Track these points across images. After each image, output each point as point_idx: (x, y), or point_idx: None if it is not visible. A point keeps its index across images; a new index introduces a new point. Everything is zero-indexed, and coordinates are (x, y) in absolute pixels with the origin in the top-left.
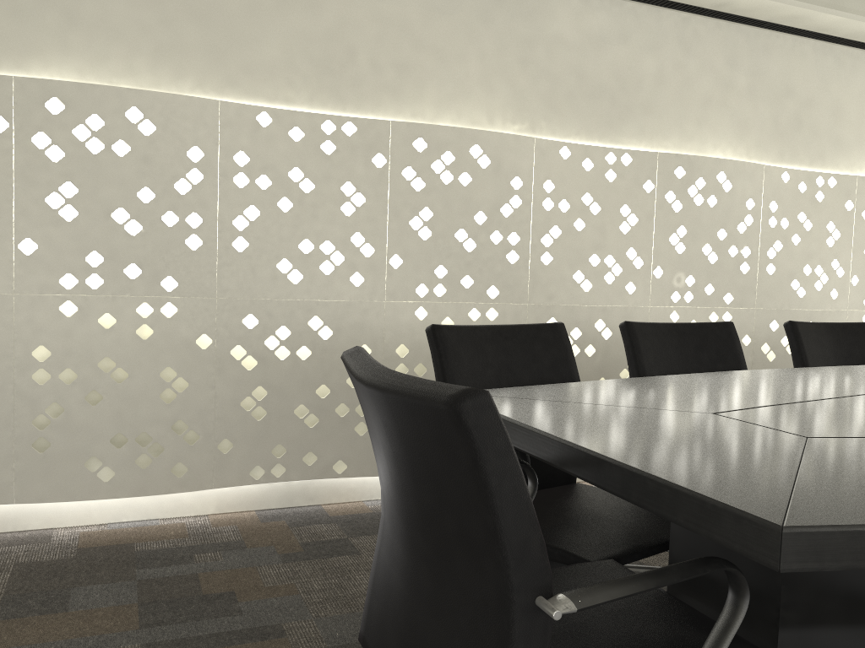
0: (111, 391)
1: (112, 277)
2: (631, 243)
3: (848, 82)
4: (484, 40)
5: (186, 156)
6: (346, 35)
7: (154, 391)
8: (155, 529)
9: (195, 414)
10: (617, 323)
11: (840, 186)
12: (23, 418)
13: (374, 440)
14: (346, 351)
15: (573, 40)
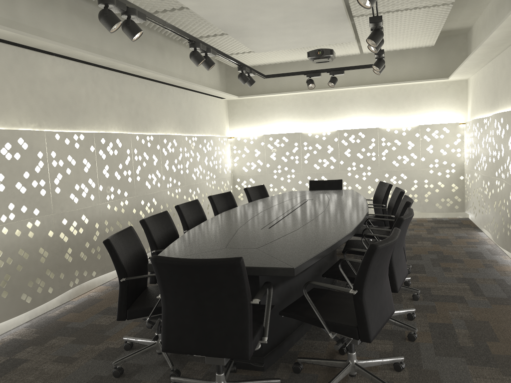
0: None
1: None
2: (89, 176)
3: (150, 95)
4: (12, 81)
5: None
6: None
7: None
8: None
9: None
10: (90, 215)
11: (154, 139)
12: None
13: (170, 283)
14: (152, 257)
15: (51, 79)
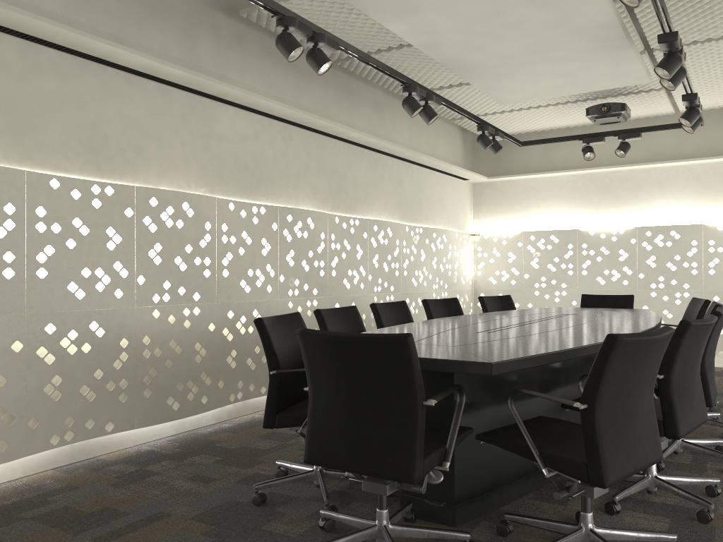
0: None
1: None
2: (268, 261)
3: (359, 166)
4: (183, 134)
5: (3, 210)
6: (102, 126)
7: None
8: None
9: (12, 402)
10: (264, 311)
11: (360, 224)
12: None
13: (319, 366)
14: (298, 330)
15: (231, 136)
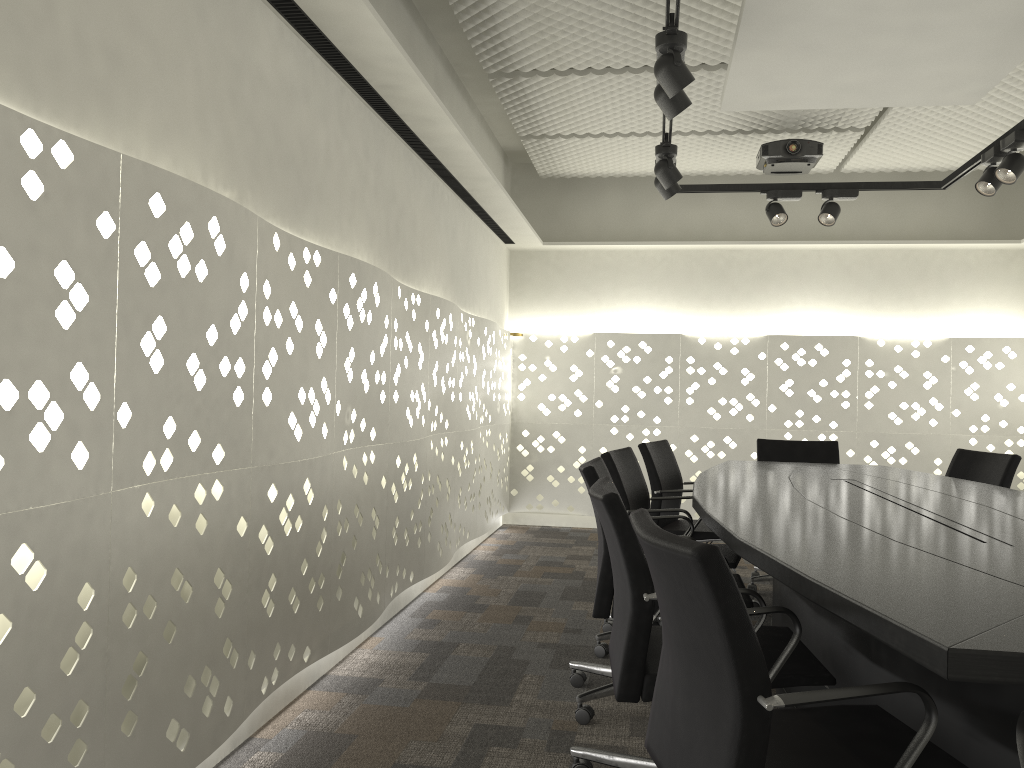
0: None
1: None
2: (324, 371)
3: (418, 194)
4: (200, 48)
5: None
6: None
7: None
8: None
9: None
10: (318, 480)
11: (422, 304)
12: None
13: None
14: None
15: (272, 81)
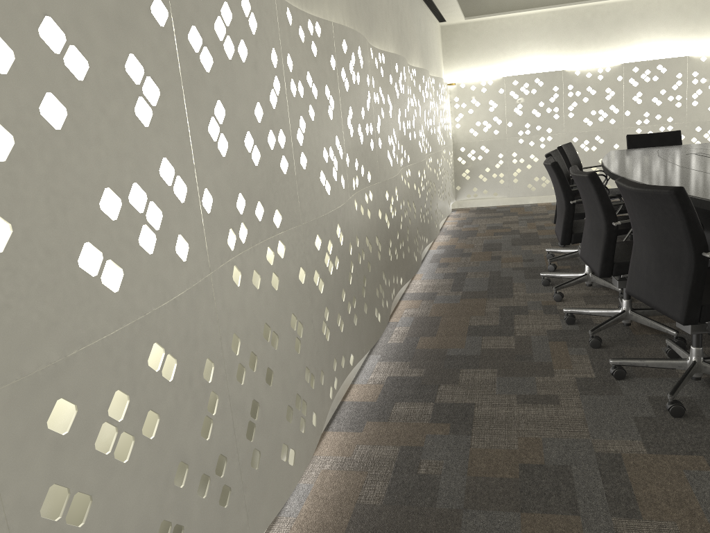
0: (275, 361)
1: (250, 223)
2: (393, 125)
3: (406, 2)
4: None
5: (271, 61)
6: None
7: (291, 345)
8: (325, 488)
9: (310, 355)
10: (398, 187)
11: (417, 75)
12: (241, 435)
13: None
14: None
15: None
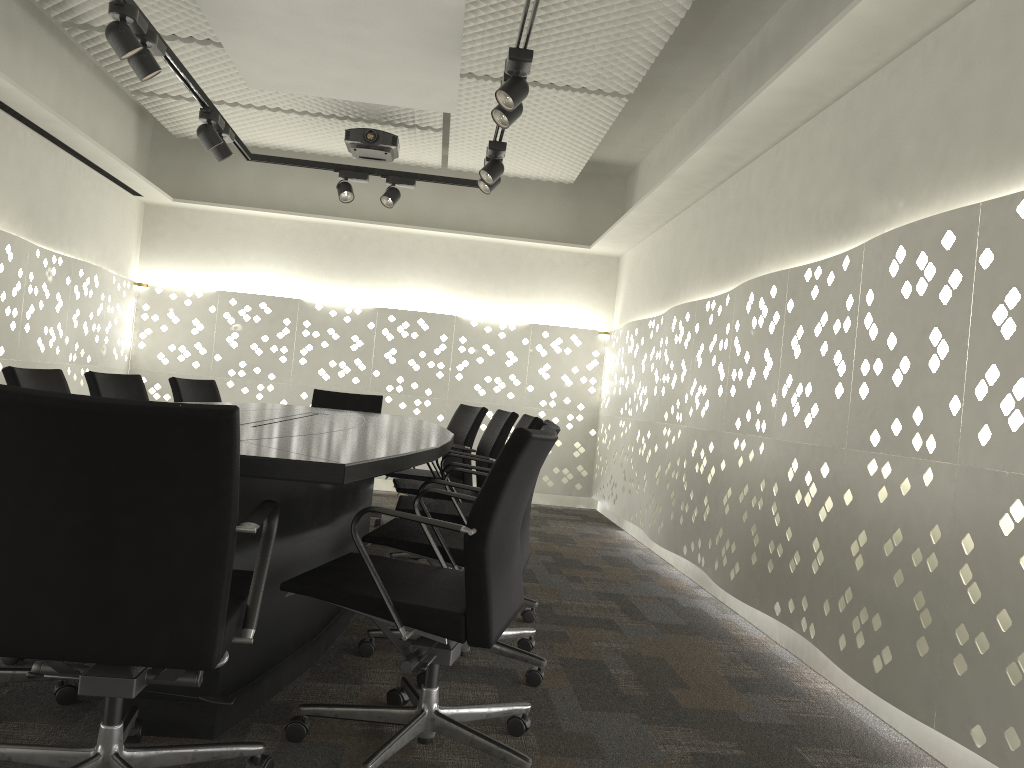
0: None
1: None
2: None
3: None
4: None
5: None
6: None
7: None
8: None
9: None
10: None
11: None
12: None
13: (22, 461)
14: None
15: None
